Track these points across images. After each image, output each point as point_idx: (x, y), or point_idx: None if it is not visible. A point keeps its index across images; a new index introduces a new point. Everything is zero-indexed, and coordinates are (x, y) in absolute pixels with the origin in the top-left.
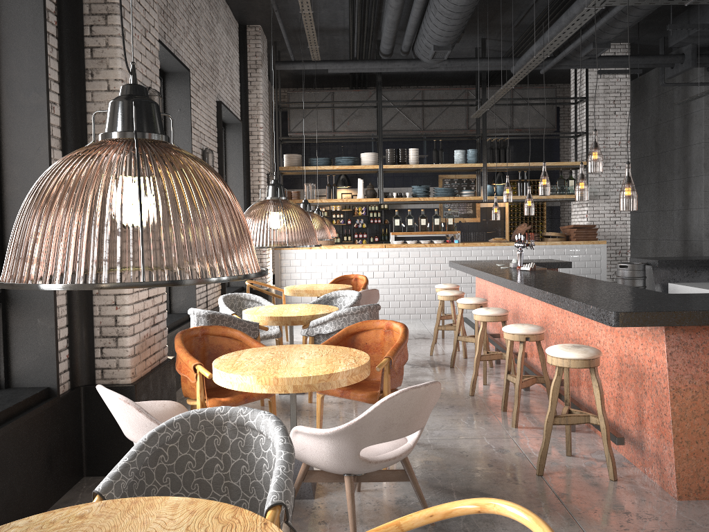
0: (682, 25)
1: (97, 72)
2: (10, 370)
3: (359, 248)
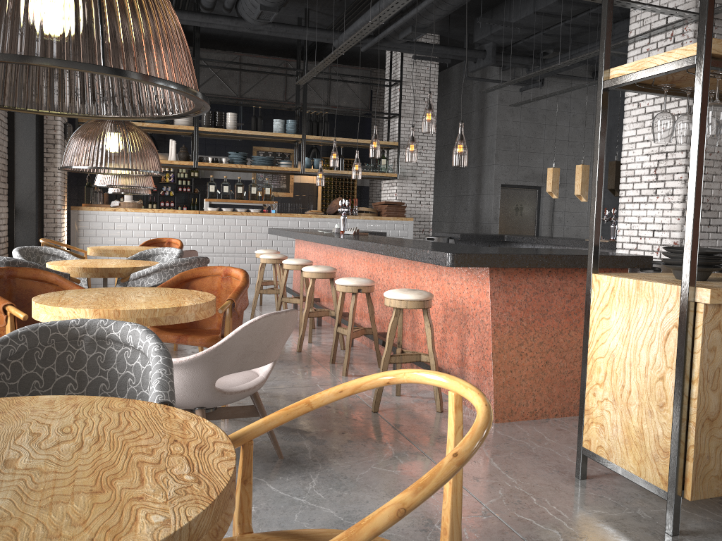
0: (490, 20)
1: None
2: None
3: (170, 213)
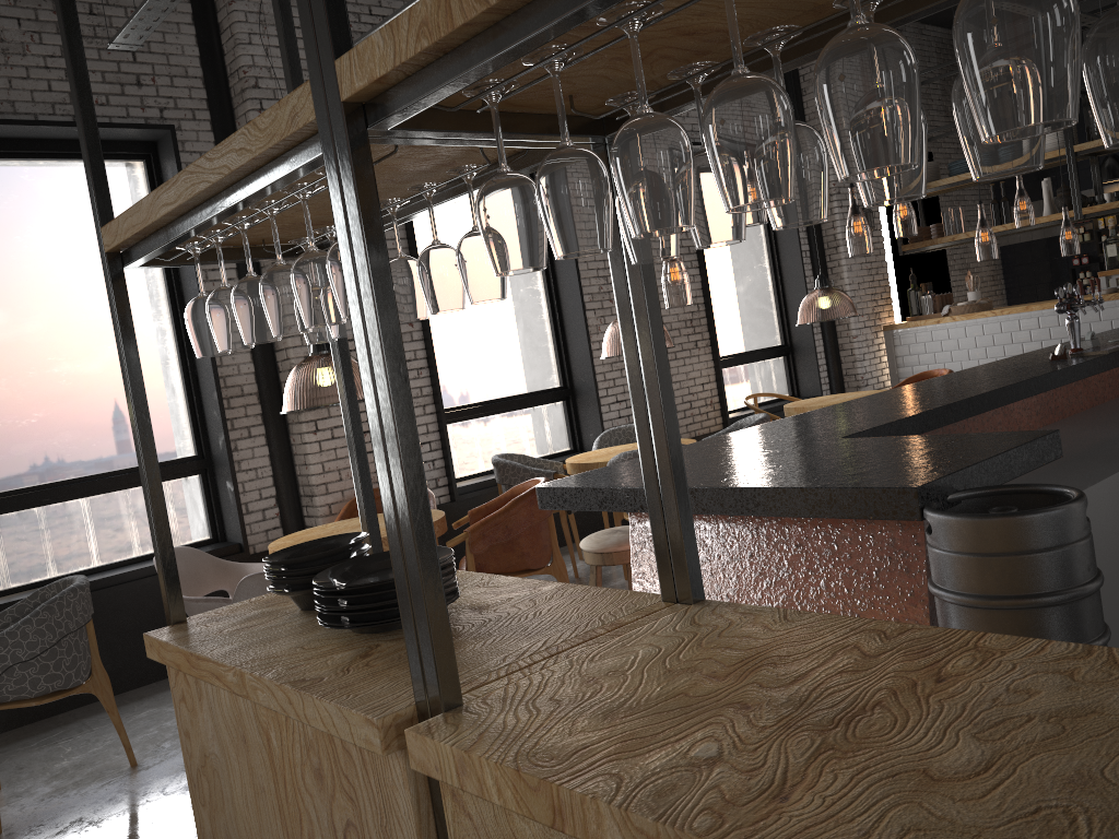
0: None
1: None
2: (224, 526)
3: (1020, 312)
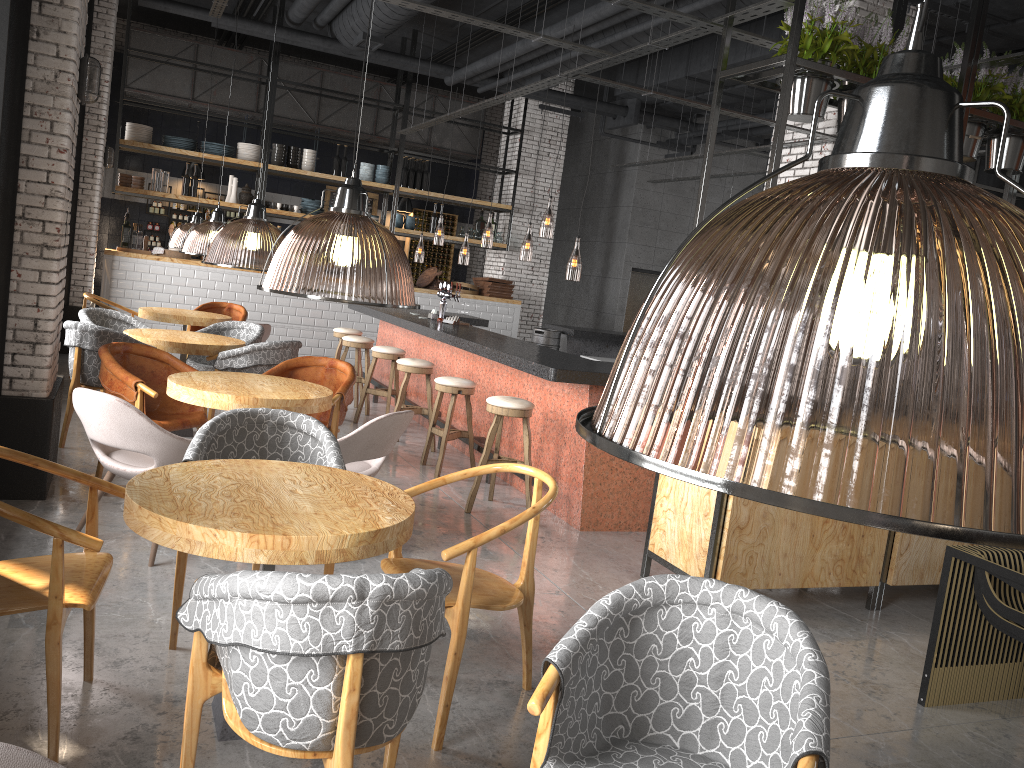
0: (632, 84)
1: (46, 32)
2: None
3: (226, 268)
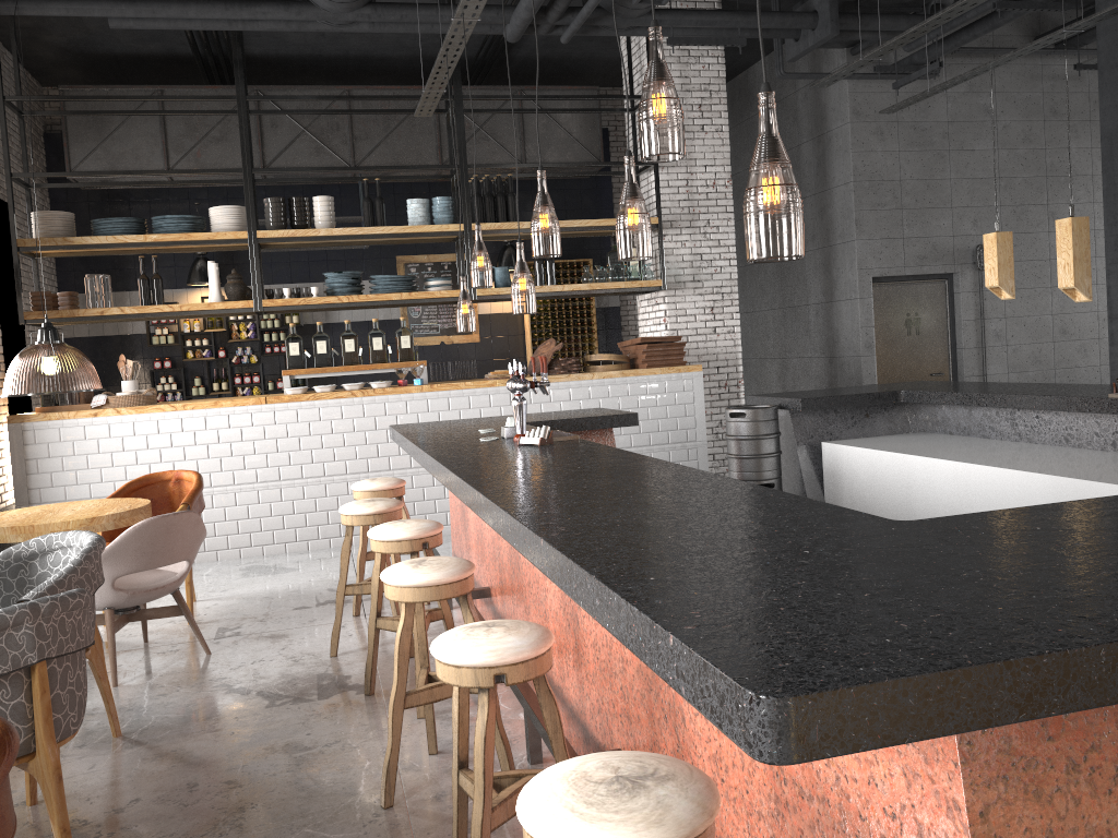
0: None
1: None
2: None
3: (208, 408)
